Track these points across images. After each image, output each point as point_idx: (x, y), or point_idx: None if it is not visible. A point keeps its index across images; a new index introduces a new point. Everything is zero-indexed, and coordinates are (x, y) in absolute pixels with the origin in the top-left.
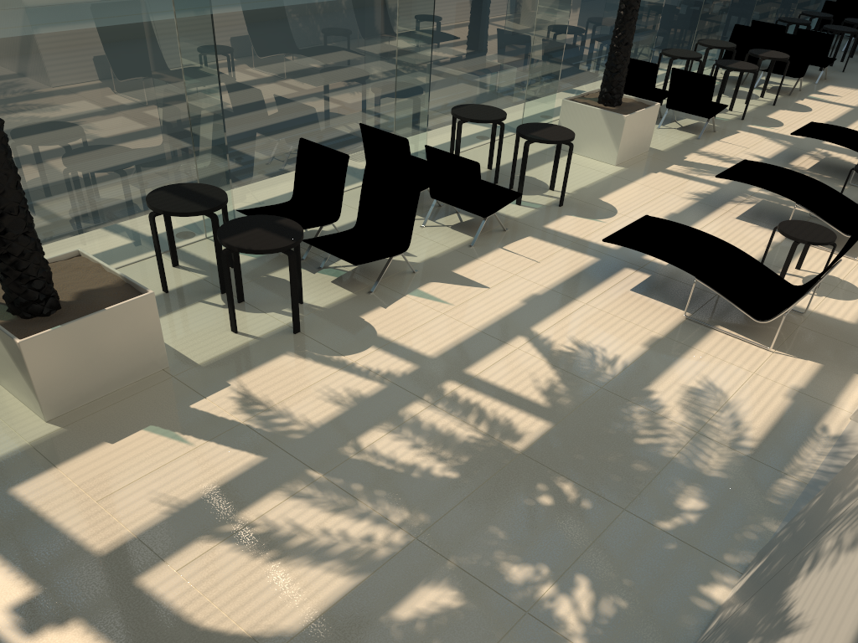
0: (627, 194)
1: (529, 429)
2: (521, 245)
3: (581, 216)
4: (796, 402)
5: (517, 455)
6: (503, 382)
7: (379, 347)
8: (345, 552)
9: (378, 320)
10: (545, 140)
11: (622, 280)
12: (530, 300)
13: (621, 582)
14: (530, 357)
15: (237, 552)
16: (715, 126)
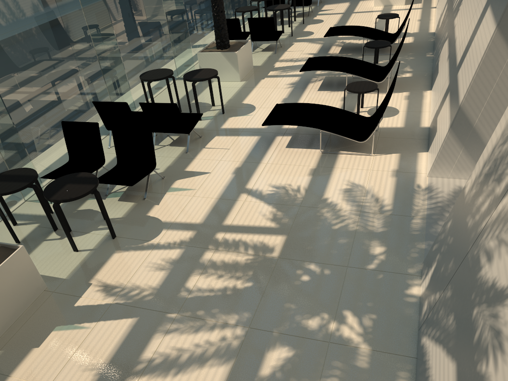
0: (255, 95)
1: (275, 242)
2: (214, 142)
3: (237, 115)
4: (398, 177)
5: (277, 259)
6: (247, 222)
7: (167, 228)
8: (215, 351)
9: (158, 213)
10: (203, 79)
11: (278, 143)
12: (236, 171)
13: (366, 305)
14: (254, 203)
15: (153, 379)
16: (281, 44)
